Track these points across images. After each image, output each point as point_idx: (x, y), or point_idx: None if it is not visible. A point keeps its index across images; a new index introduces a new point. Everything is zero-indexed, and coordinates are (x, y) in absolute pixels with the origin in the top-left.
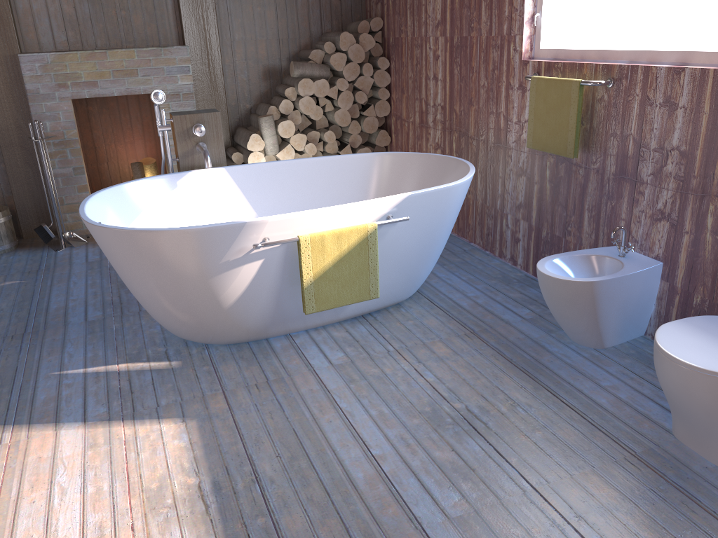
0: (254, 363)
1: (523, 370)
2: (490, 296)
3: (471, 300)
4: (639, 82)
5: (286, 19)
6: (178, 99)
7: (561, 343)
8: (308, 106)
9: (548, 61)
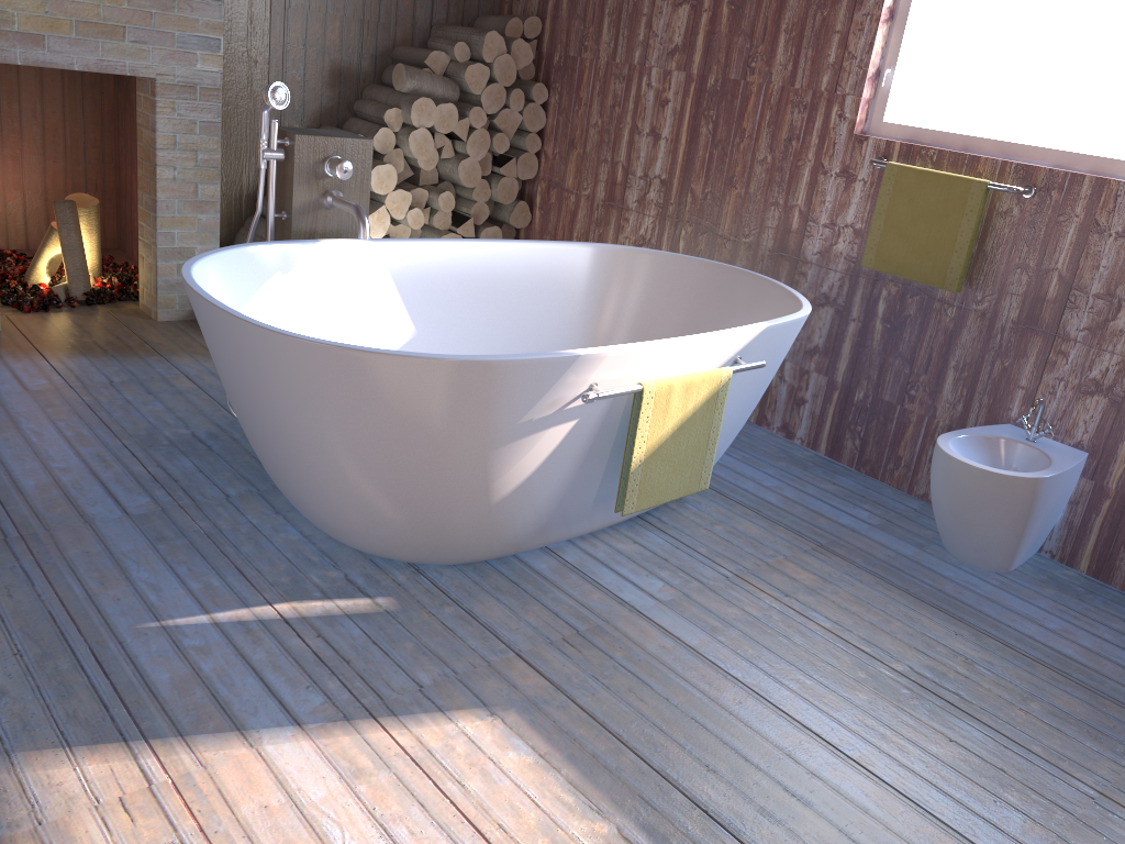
0: (529, 599)
1: (937, 607)
2: (797, 487)
3: (775, 492)
4: (1084, 198)
5: None
6: (192, 95)
7: (950, 564)
8: (422, 146)
9: (909, 143)
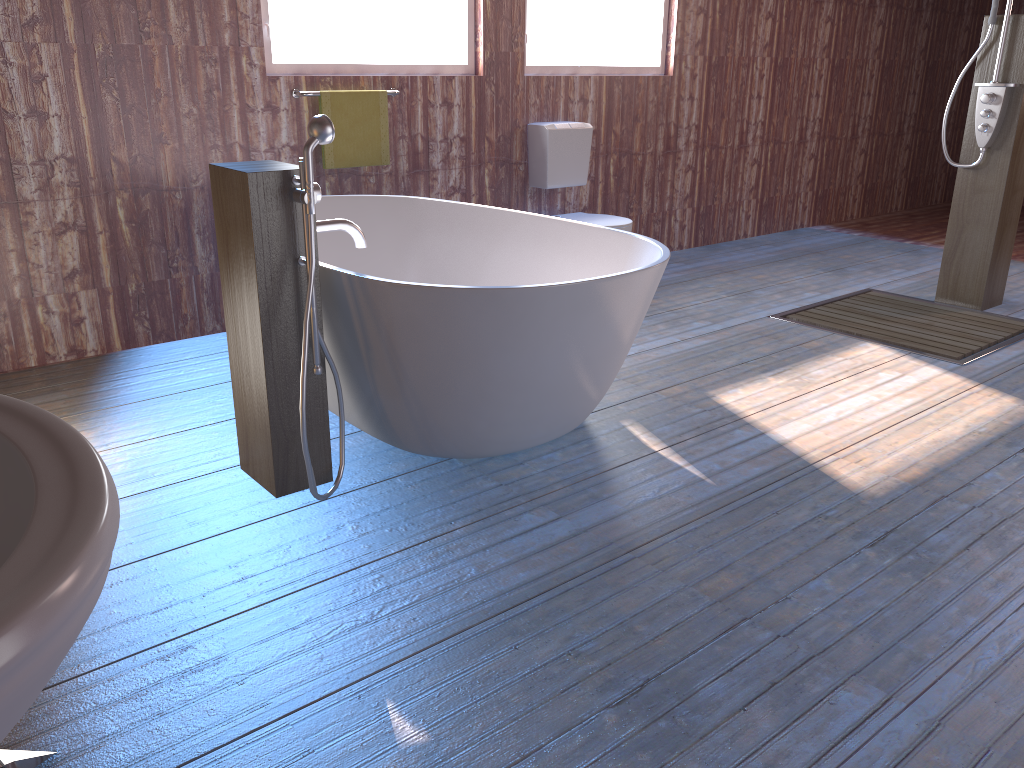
0: None
1: None
2: None
3: None
4: (420, 90)
5: None
6: None
7: None
8: None
9: (311, 76)
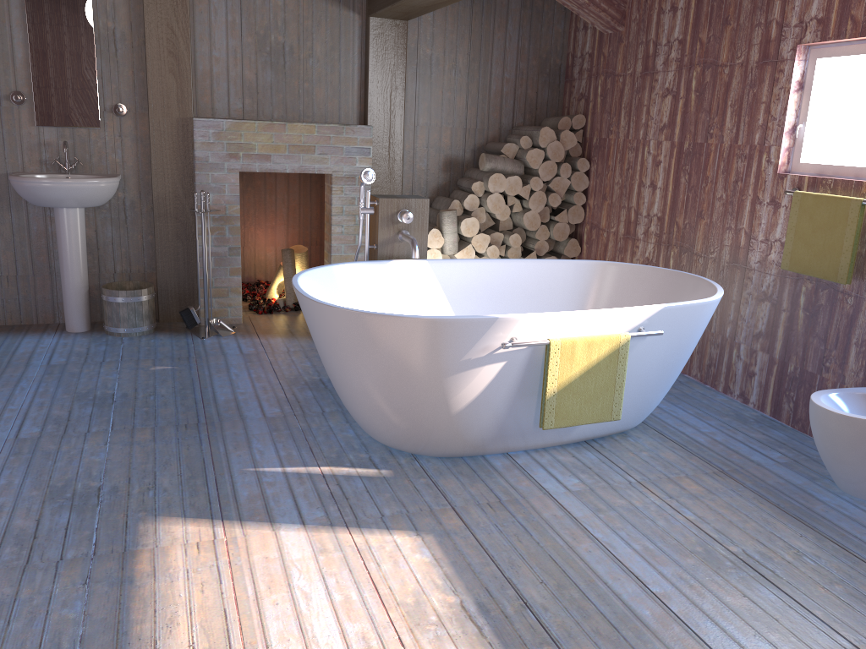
0: (478, 480)
1: (796, 518)
2: (728, 434)
3: (707, 436)
4: None
5: (476, 107)
6: (353, 182)
7: (831, 493)
8: (496, 204)
9: (814, 176)
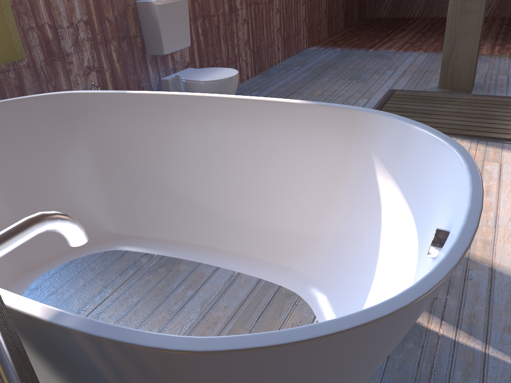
0: None
1: None
2: None
3: None
4: None
5: None
6: None
7: None
8: None
9: None
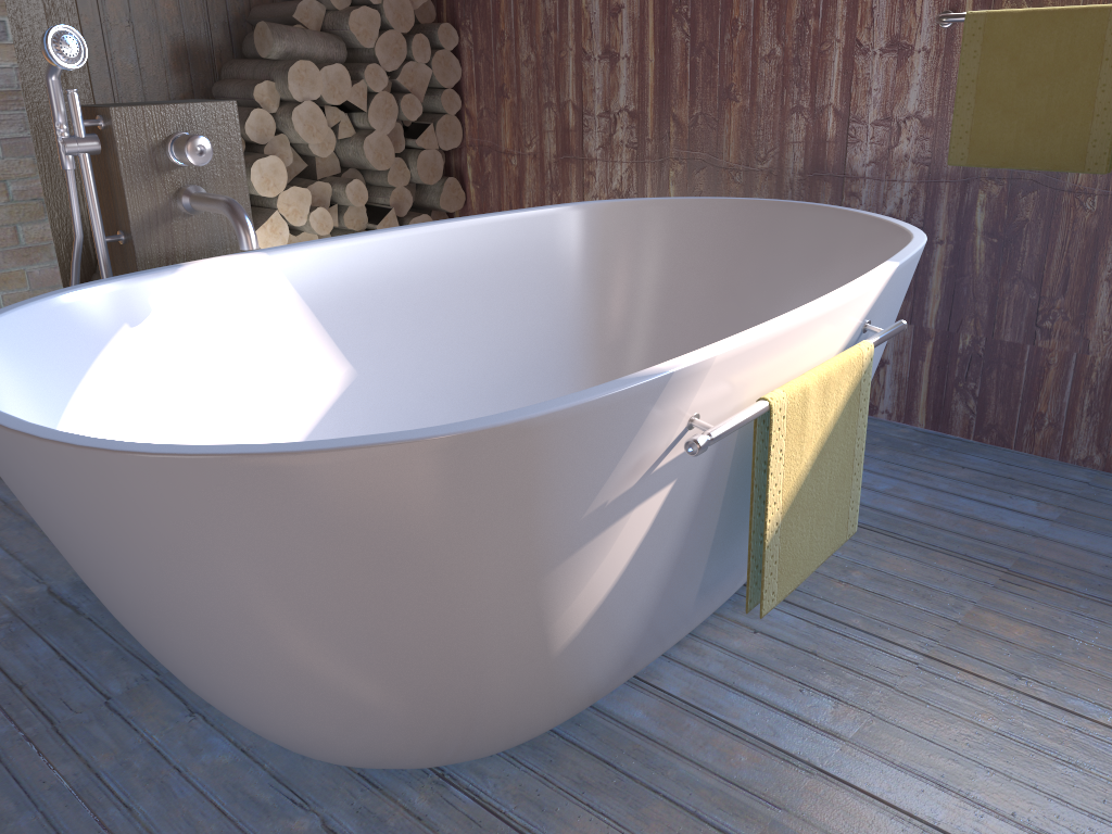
0: (641, 793)
1: None
2: (922, 484)
3: (899, 498)
4: None
5: None
6: None
7: None
8: (311, 125)
9: None
